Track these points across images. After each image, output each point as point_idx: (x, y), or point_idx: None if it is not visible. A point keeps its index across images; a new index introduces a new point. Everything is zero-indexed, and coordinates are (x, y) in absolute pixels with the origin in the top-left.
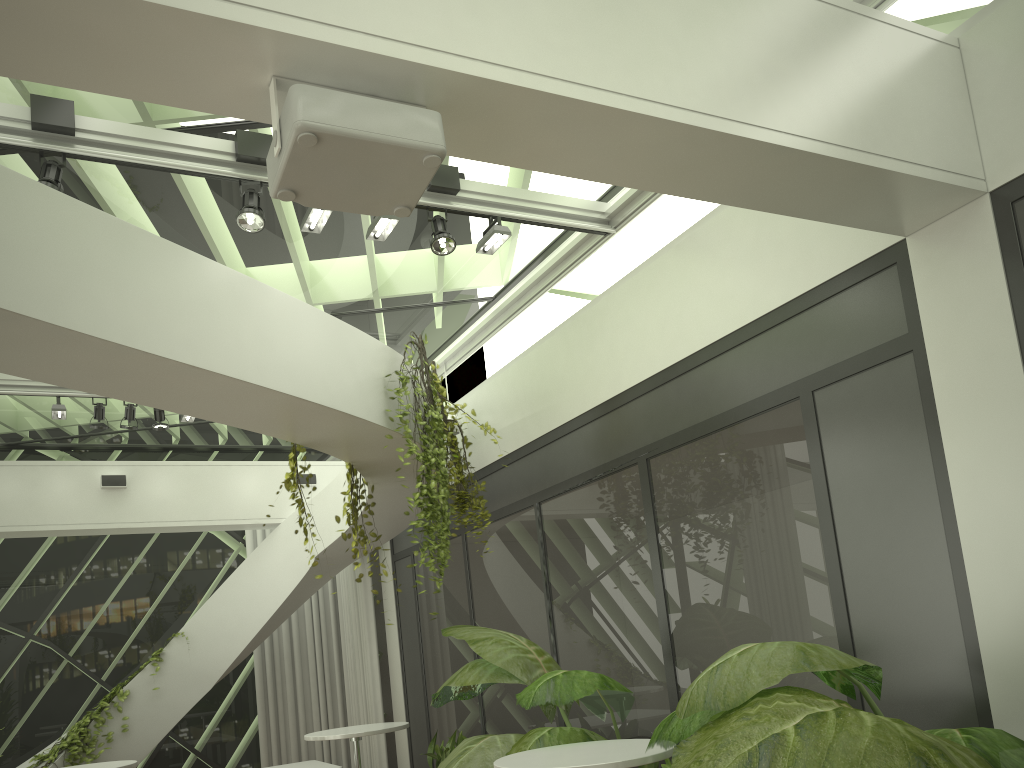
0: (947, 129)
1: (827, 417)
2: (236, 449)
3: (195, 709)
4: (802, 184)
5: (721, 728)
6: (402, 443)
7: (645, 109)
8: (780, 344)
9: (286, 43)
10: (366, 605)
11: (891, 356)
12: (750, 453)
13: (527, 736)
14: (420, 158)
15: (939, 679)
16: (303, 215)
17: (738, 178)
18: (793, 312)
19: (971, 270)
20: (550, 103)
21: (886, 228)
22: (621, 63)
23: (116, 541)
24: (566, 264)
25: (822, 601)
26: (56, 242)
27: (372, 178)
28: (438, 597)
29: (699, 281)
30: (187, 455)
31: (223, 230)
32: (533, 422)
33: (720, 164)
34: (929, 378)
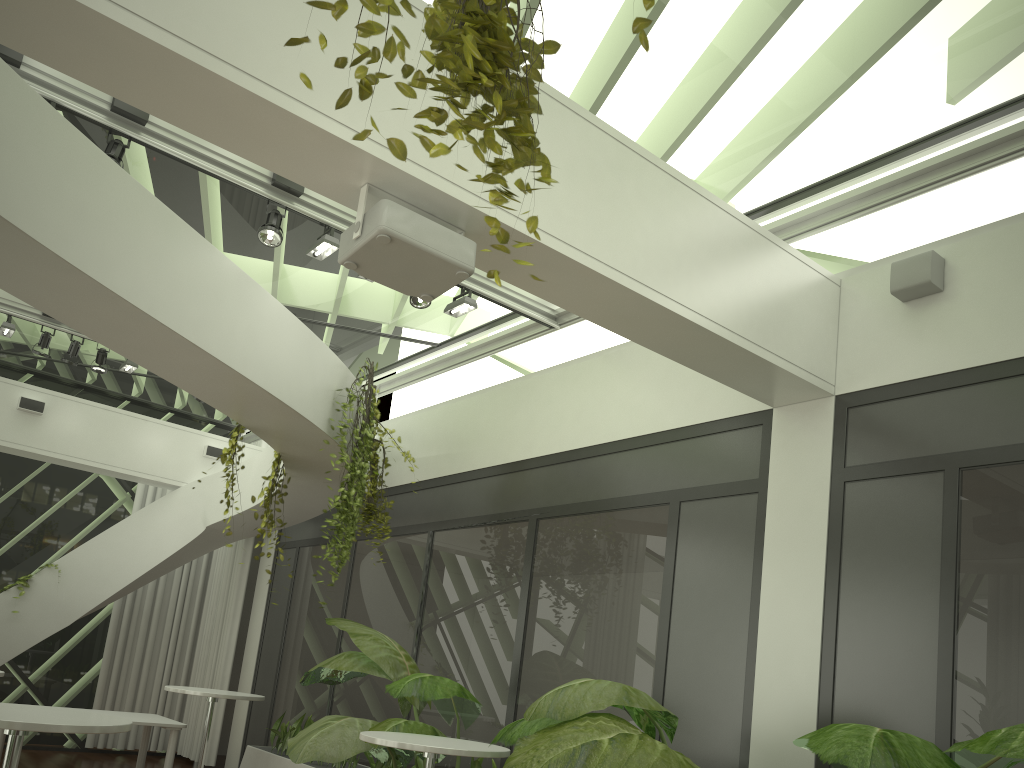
0: (817, 343)
1: (686, 524)
2: (149, 405)
3: (40, 642)
4: (709, 353)
5: (556, 731)
6: (333, 449)
7: (614, 276)
8: (665, 458)
9: (387, 169)
10: (239, 583)
11: (742, 492)
12: (621, 536)
13: (385, 722)
14: (455, 271)
15: (718, 743)
16: (302, 234)
17: (665, 336)
18: (681, 437)
19: (810, 446)
20: (551, 255)
21: (761, 398)
22: (606, 240)
23: (6, 461)
24: (511, 339)
25: (648, 666)
26: (120, 218)
27: (416, 272)
28: (314, 592)
29: (616, 389)
30: (100, 398)
31: (227, 224)
32: (446, 461)
33: (655, 324)
34: (764, 516)
